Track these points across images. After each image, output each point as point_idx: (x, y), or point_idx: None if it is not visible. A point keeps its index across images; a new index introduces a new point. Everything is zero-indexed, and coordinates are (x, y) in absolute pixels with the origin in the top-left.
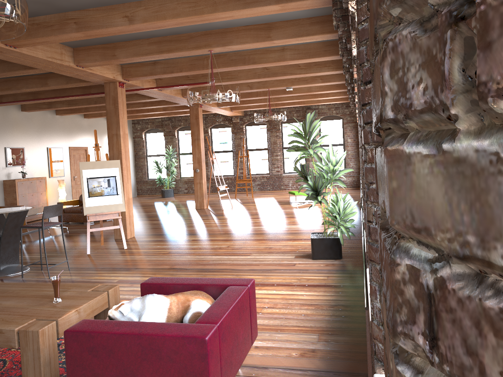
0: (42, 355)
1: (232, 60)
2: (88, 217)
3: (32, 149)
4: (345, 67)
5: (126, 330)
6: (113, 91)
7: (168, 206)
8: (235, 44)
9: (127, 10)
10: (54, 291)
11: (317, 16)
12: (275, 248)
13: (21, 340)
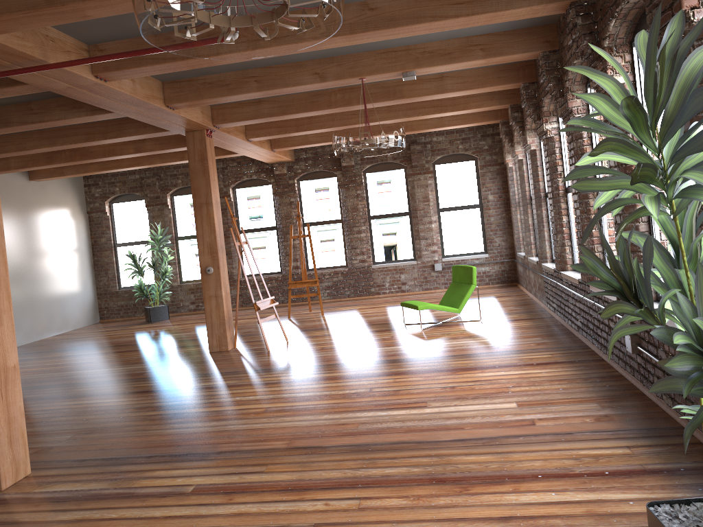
0: None
1: None
2: None
3: None
4: None
5: None
6: None
7: (152, 346)
8: None
9: None
10: None
11: None
12: None
13: None
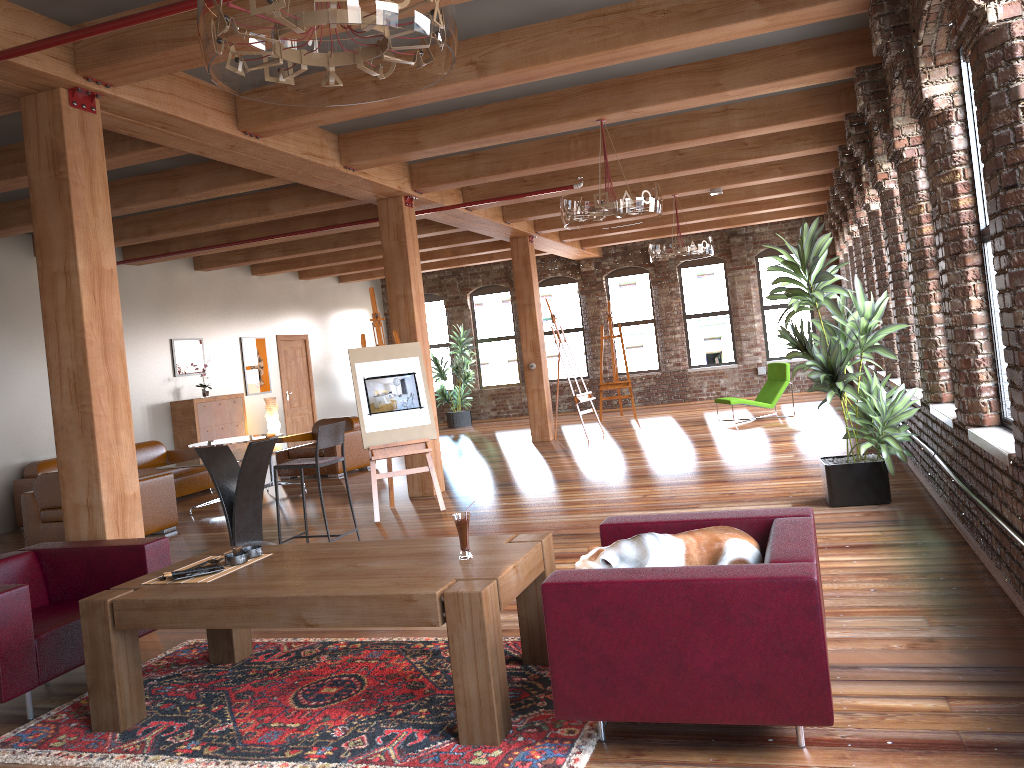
0: (488, 635)
1: (625, 138)
2: (372, 452)
3: (215, 341)
4: (852, 135)
5: (655, 577)
6: (394, 213)
7: (472, 441)
8: (650, 104)
9: (473, 50)
10: (460, 540)
11: (812, 39)
12: (742, 493)
13: (448, 611)
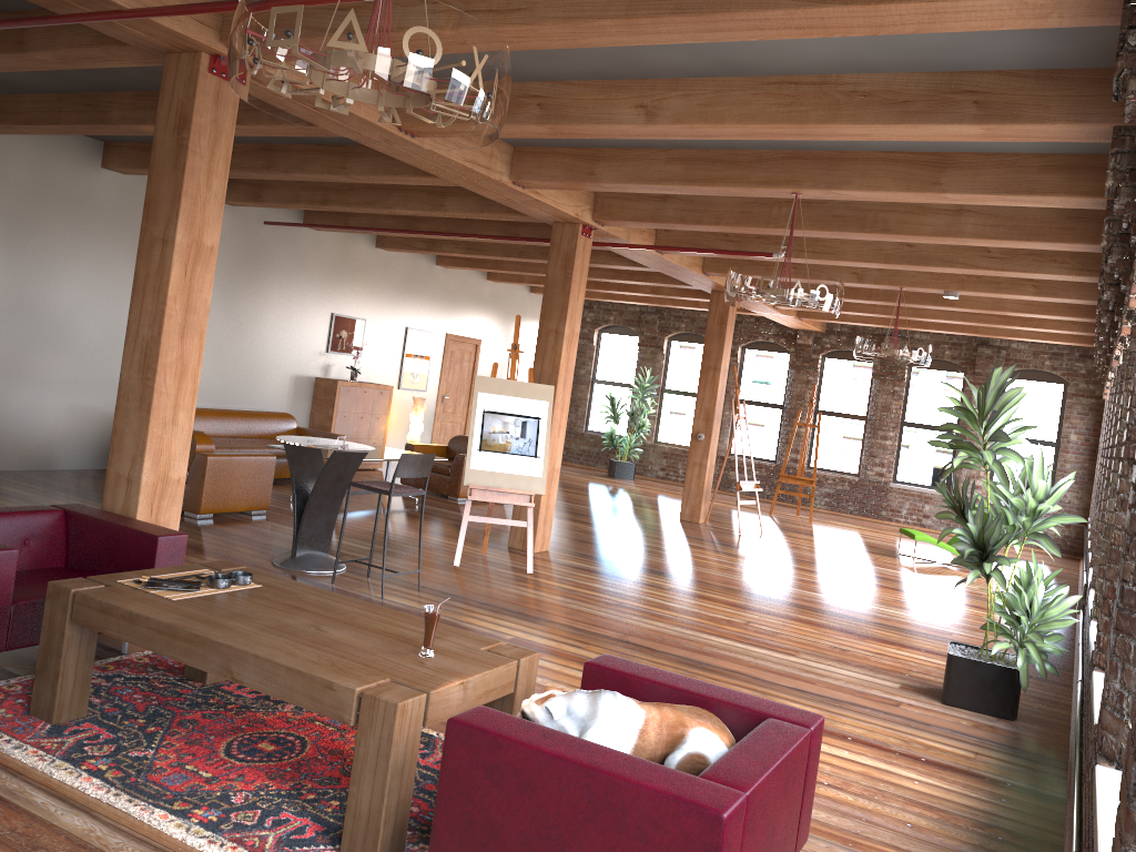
0: (394, 752)
1: (836, 216)
2: (471, 491)
3: (378, 326)
4: (1105, 274)
5: (564, 751)
6: (568, 241)
7: (620, 499)
8: (854, 189)
9: (647, 93)
10: (424, 634)
11: (1062, 154)
12: (856, 653)
13: (362, 713)
